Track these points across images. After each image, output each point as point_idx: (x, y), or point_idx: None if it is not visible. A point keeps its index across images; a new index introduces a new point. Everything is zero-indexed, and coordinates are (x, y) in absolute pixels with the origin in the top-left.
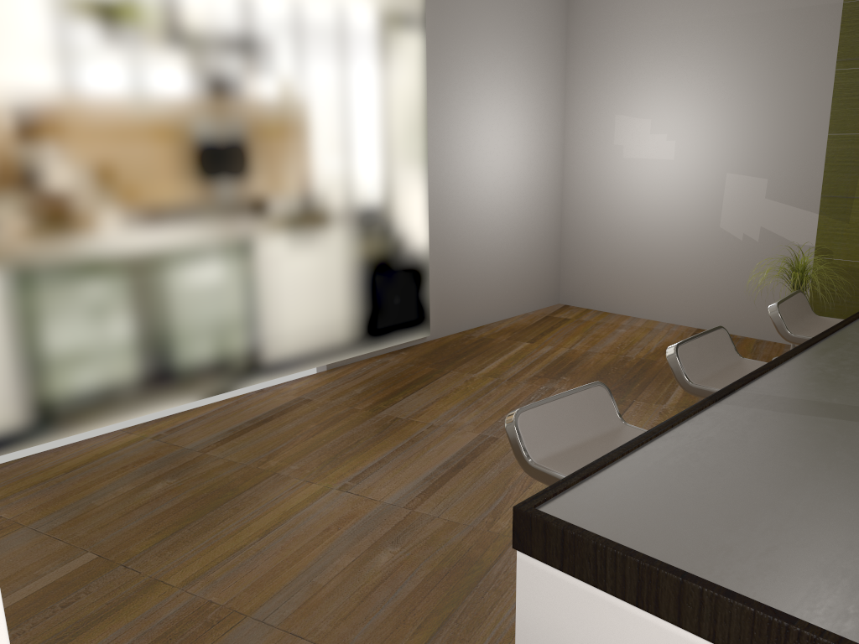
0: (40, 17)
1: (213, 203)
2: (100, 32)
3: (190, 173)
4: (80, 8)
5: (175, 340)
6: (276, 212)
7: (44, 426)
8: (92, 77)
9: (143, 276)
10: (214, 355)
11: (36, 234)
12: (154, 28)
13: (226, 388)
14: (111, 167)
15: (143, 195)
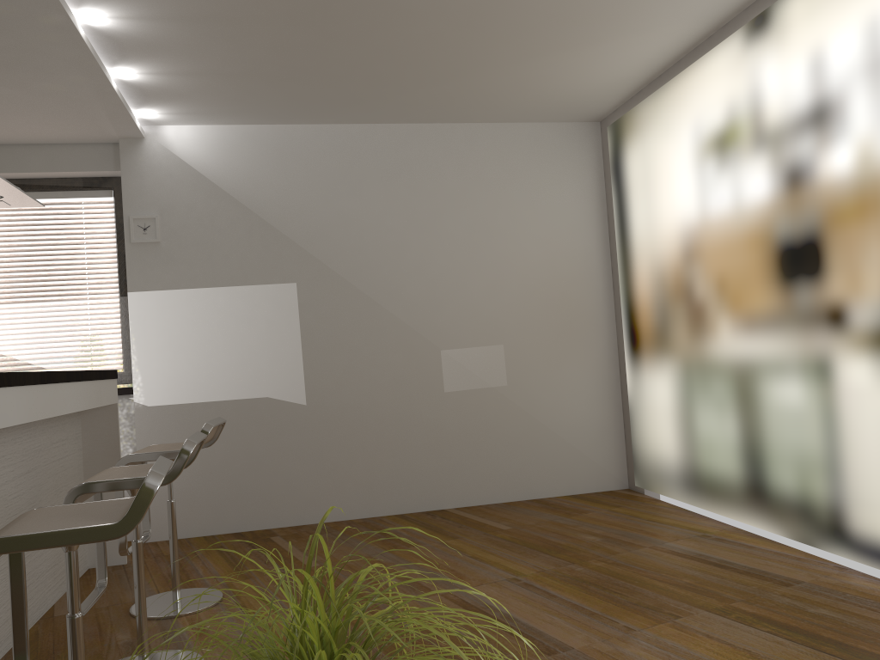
0: (691, 166)
1: (792, 311)
2: (716, 162)
3: (773, 279)
4: (707, 149)
5: (765, 458)
6: (856, 324)
7: (696, 492)
8: (713, 202)
9: (743, 382)
10: (797, 492)
11: (691, 335)
12: (746, 140)
13: (808, 540)
14: (724, 278)
15: (742, 303)
